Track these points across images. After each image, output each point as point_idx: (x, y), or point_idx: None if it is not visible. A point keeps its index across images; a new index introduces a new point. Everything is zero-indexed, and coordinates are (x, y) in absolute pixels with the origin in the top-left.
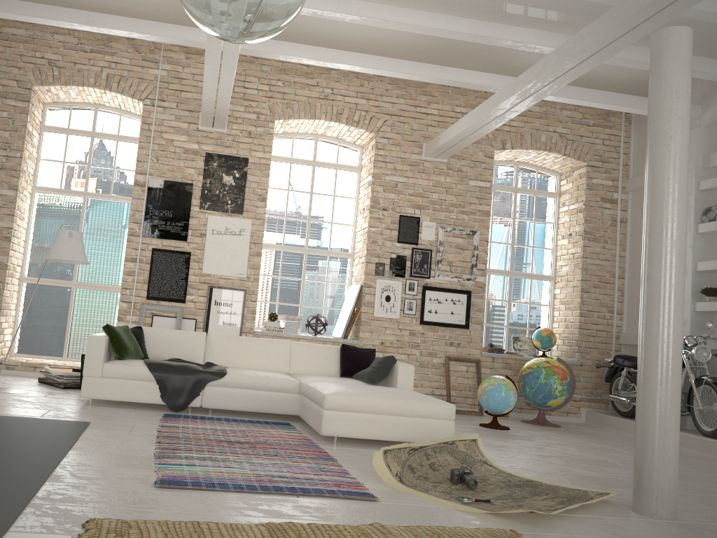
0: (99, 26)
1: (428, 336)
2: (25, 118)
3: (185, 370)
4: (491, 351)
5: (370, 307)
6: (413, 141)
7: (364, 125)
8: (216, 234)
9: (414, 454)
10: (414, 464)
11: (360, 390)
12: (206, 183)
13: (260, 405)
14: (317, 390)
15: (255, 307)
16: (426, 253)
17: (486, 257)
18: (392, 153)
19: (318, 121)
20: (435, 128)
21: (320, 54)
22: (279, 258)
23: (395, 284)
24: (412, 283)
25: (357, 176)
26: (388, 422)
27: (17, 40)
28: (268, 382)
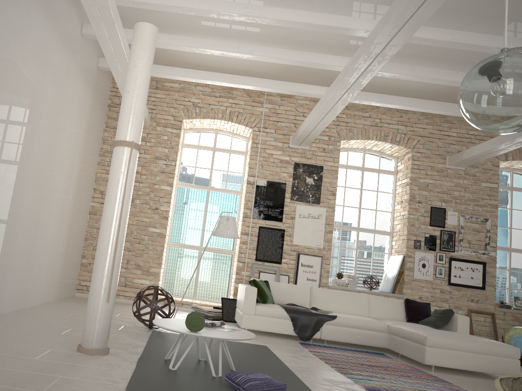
0: (239, 84)
1: (454, 294)
2: (178, 139)
3: (309, 313)
4: (501, 307)
5: (410, 271)
6: (439, 155)
7: (403, 143)
8: (301, 217)
9: (515, 382)
10: (517, 390)
11: (447, 334)
12: (294, 183)
13: (361, 340)
14: (414, 332)
15: (328, 269)
16: (451, 234)
17: (496, 238)
18: (424, 163)
19: (370, 141)
20: (454, 145)
21: (384, 99)
22: (338, 234)
23: (428, 255)
24: (441, 255)
25: (393, 178)
26: (472, 357)
27: (174, 90)
28: (366, 324)
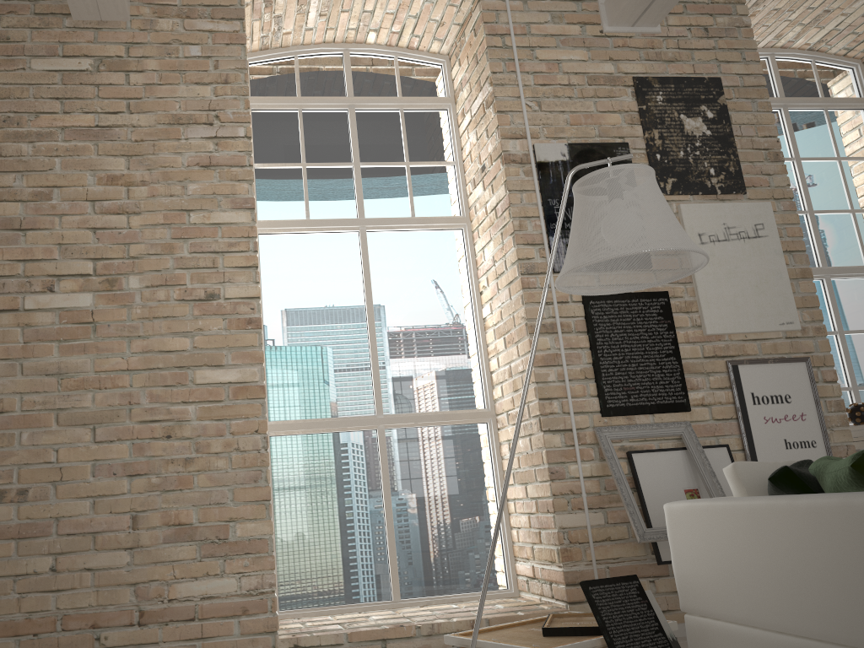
0: None
1: None
2: (240, 52)
3: None
4: None
5: None
6: None
7: None
8: (708, 243)
9: None
10: None
11: None
12: (653, 140)
13: None
14: None
15: (838, 396)
16: None
17: None
18: None
19: None
20: None
21: None
22: None
23: None
24: None
25: None
26: None
27: None
28: None
